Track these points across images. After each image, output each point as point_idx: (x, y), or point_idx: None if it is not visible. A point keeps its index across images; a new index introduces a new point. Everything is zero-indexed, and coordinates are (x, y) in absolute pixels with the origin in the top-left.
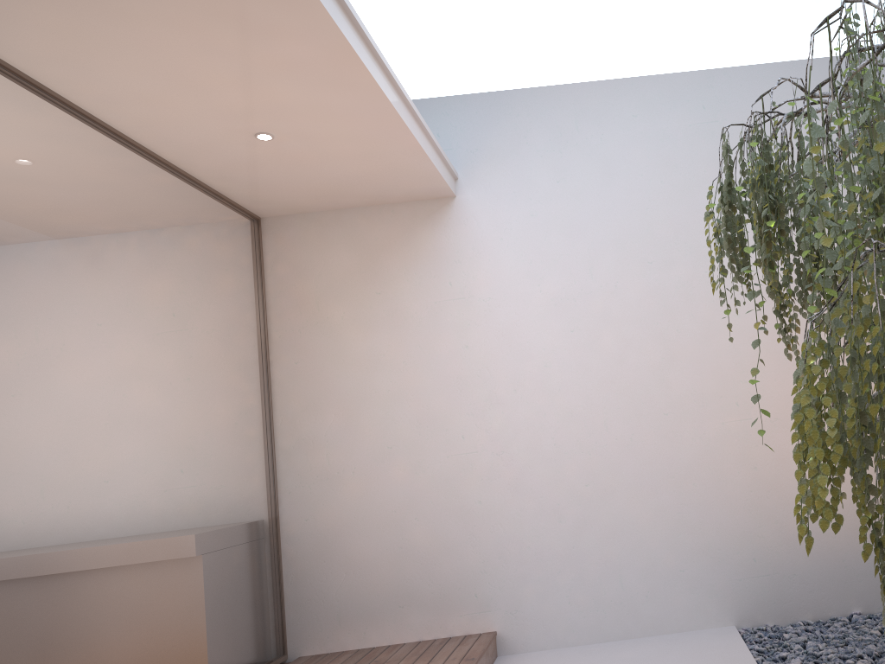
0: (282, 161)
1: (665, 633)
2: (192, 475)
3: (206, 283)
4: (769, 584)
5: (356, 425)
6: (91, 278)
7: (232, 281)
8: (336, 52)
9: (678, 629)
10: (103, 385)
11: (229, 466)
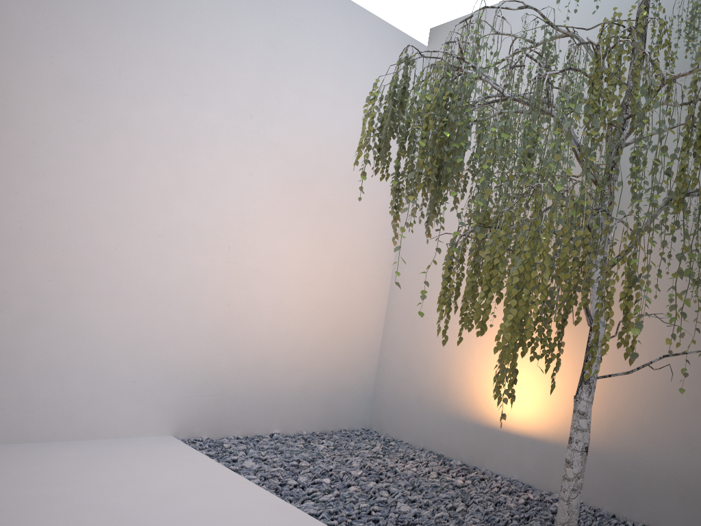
0: None
1: (99, 438)
2: None
3: None
4: (213, 403)
5: None
6: None
7: None
8: None
9: (114, 436)
10: None
11: None
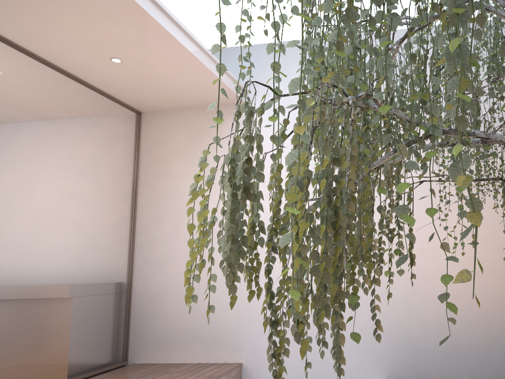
0: (134, 76)
1: (342, 377)
2: (66, 251)
3: (94, 144)
4: (410, 354)
5: (178, 232)
6: (3, 133)
7: (115, 145)
8: (128, 4)
9: (350, 376)
10: (3, 193)
11: (97, 248)
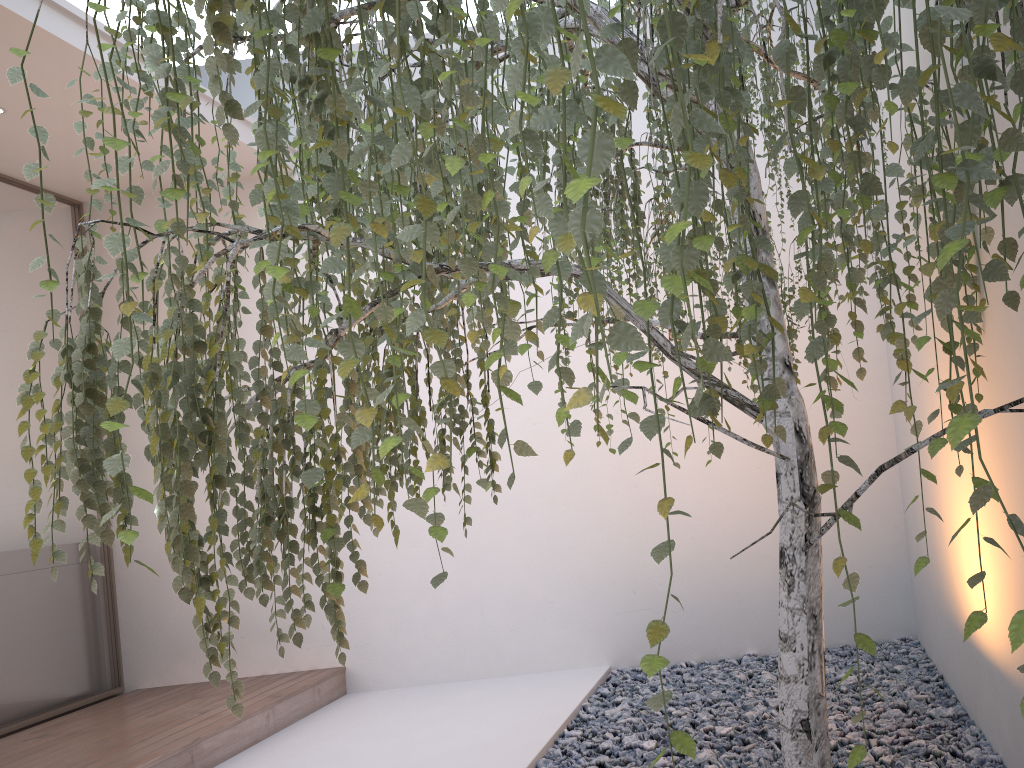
0: None
1: (532, 672)
2: None
3: None
4: (651, 619)
5: None
6: None
7: (30, 275)
8: None
9: (547, 668)
10: None
11: (22, 482)
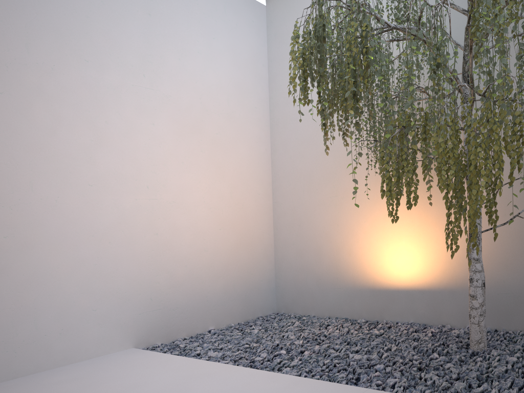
0: None
1: (76, 362)
2: None
3: None
4: (160, 315)
5: None
6: None
7: None
8: None
9: (88, 357)
10: None
11: None
